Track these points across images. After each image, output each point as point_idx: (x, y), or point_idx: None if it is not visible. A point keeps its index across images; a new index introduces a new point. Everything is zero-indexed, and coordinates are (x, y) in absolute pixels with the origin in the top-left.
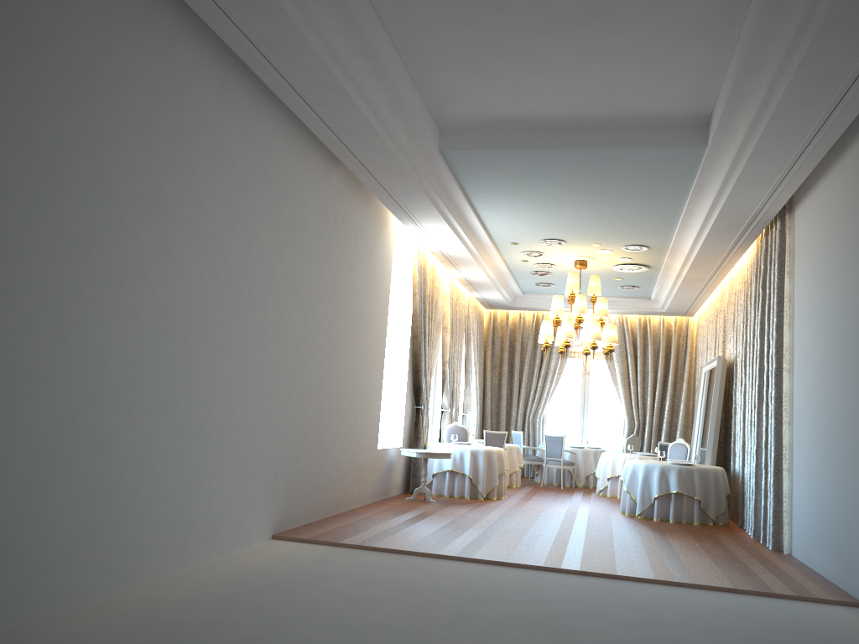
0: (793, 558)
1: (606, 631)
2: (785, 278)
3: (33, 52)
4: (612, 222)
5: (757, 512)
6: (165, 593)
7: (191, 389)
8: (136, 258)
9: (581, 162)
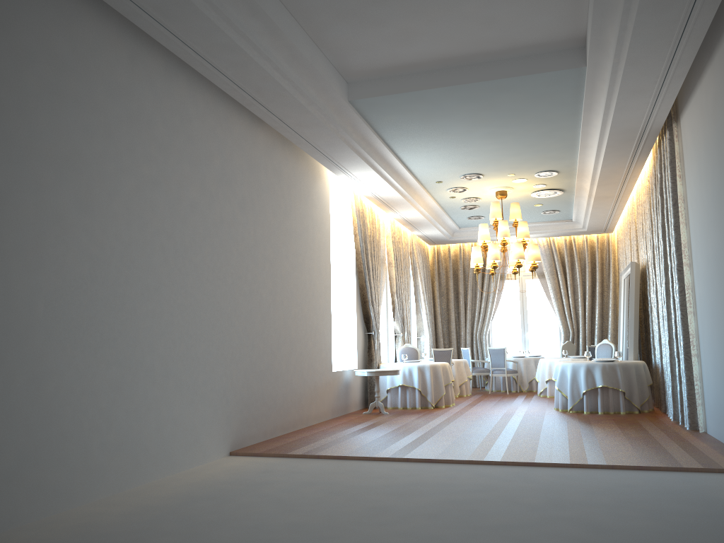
0: (707, 436)
1: (510, 514)
2: (677, 182)
3: None
4: (520, 151)
5: (674, 397)
6: (110, 509)
7: (129, 327)
8: (56, 213)
9: (476, 96)
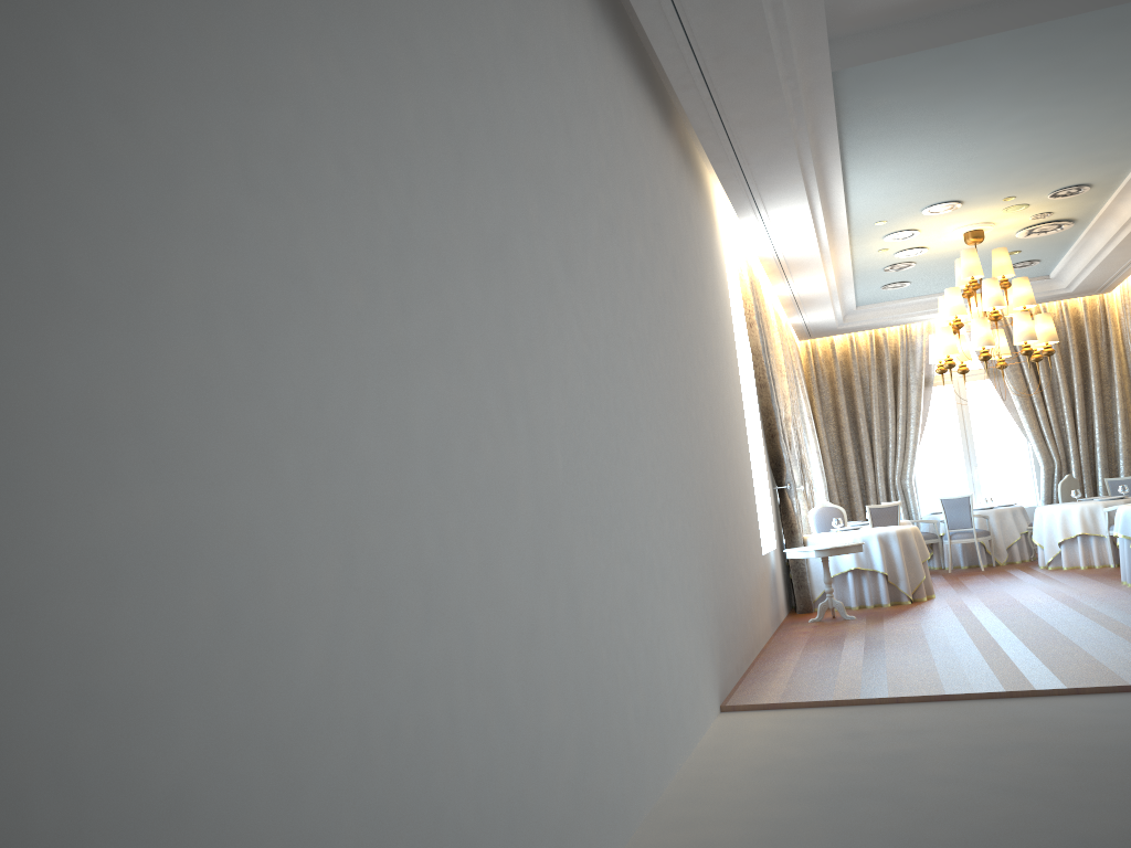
0: None
1: None
2: None
3: None
4: (1054, 152)
5: None
6: (707, 833)
7: (626, 492)
8: (548, 278)
9: (1059, 44)
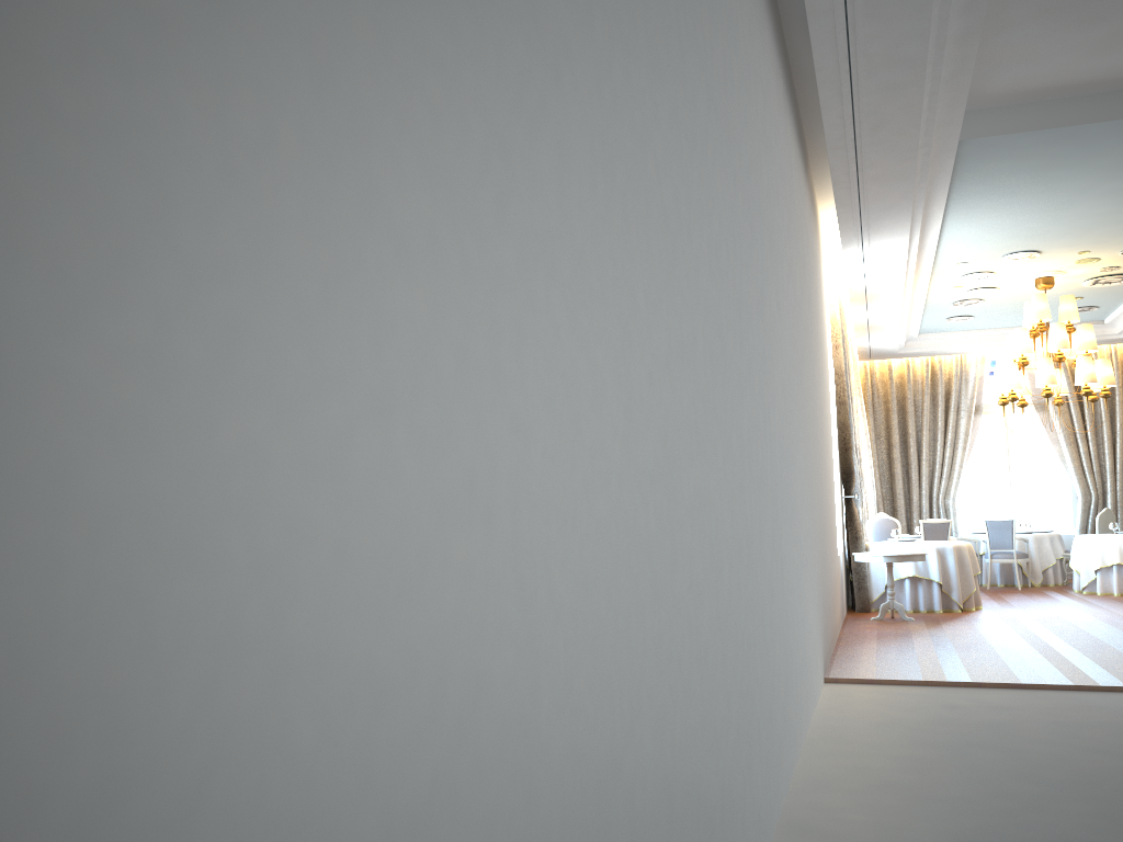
0: None
1: None
2: None
3: (735, 46)
4: None
5: None
6: (859, 761)
7: (795, 490)
8: (773, 319)
9: None
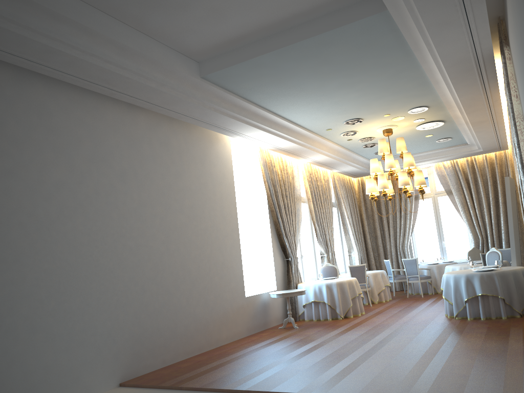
0: None
1: None
2: (514, 102)
3: None
4: (381, 95)
5: None
6: None
7: None
8: None
9: (306, 54)
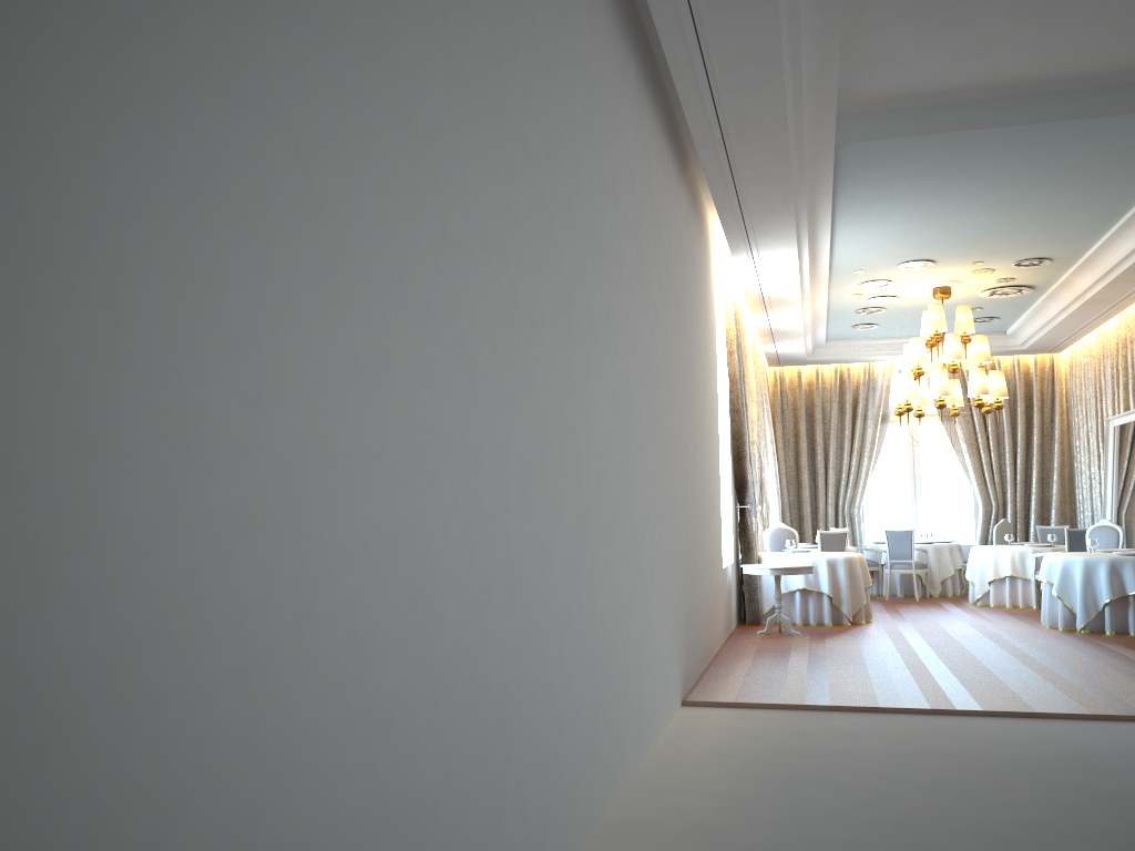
0: None
1: None
2: None
3: (524, 26)
4: (1022, 228)
5: None
6: (679, 800)
7: (632, 508)
8: (594, 326)
9: (1035, 143)
